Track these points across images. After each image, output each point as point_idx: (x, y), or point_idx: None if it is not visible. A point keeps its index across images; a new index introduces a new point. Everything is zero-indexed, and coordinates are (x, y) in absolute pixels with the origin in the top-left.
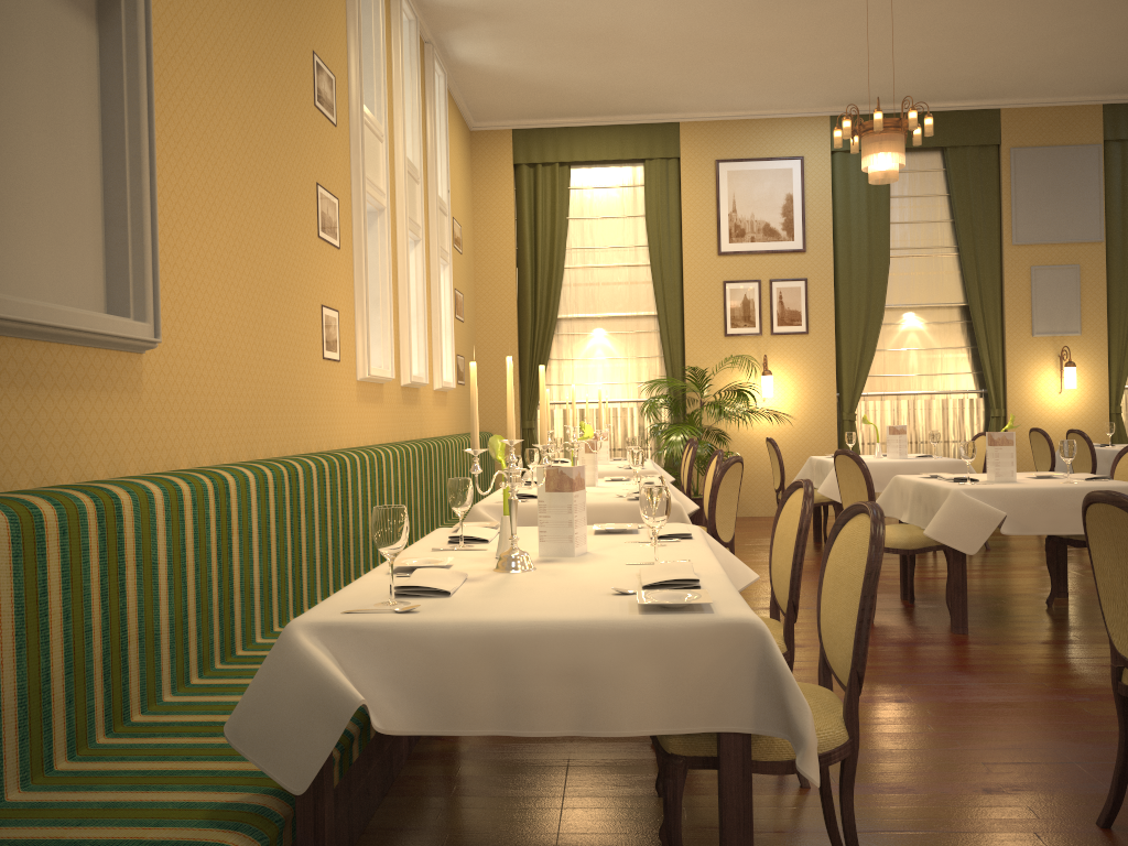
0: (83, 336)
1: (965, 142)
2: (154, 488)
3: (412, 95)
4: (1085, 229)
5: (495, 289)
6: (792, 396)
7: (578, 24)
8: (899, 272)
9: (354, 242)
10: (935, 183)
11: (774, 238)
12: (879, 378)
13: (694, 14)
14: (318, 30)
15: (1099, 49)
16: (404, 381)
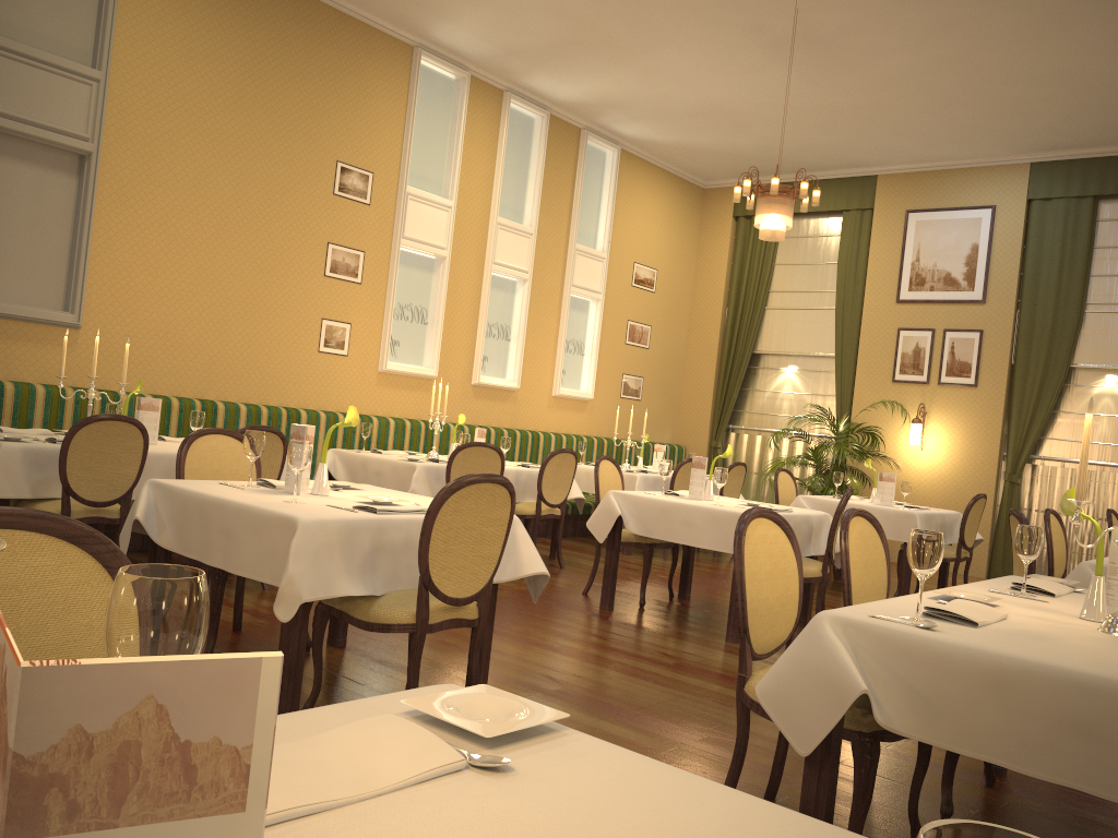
0: (12, 316)
1: None
2: (41, 388)
3: (537, 172)
4: None
5: (704, 323)
6: (951, 448)
7: (682, 105)
8: (1094, 329)
9: (388, 280)
10: None
11: (954, 288)
12: (1061, 442)
13: (764, 90)
14: (350, 146)
15: None
16: (474, 381)
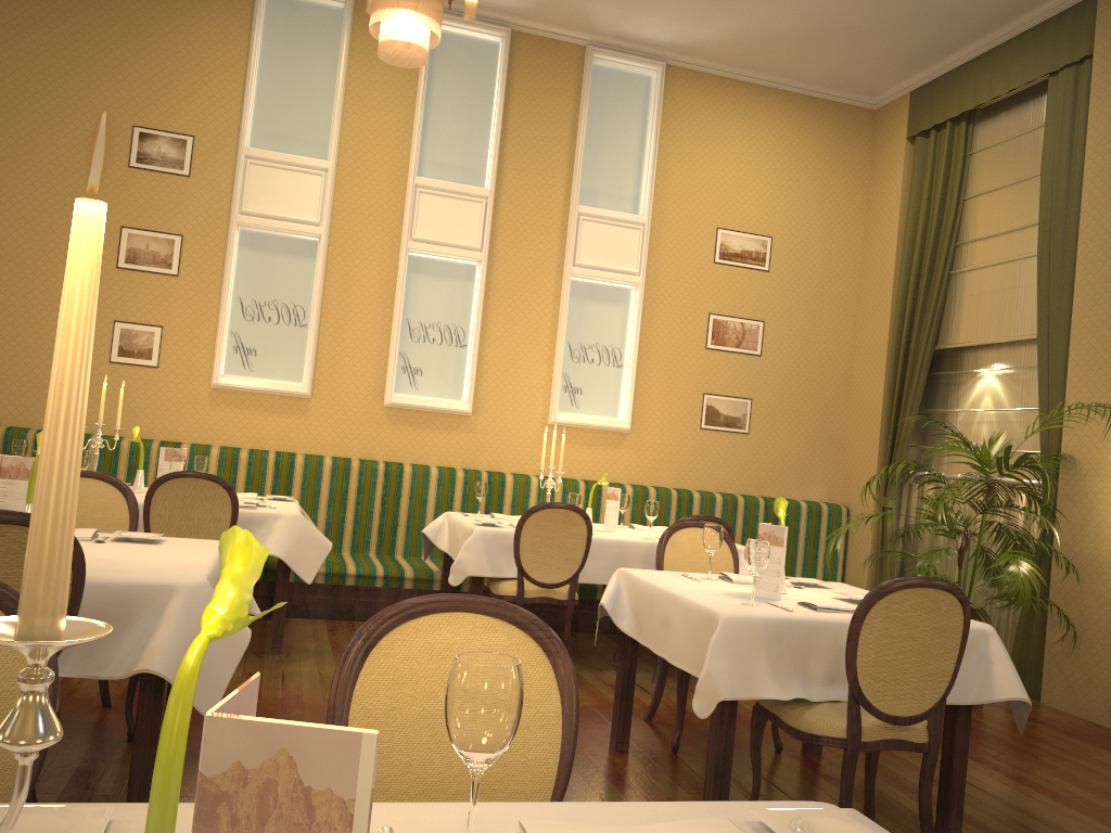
0: None
1: None
2: None
3: (495, 112)
4: None
5: (872, 313)
6: None
7: None
8: None
9: (224, 270)
10: None
11: None
12: None
13: None
14: (155, 106)
15: None
16: (385, 401)
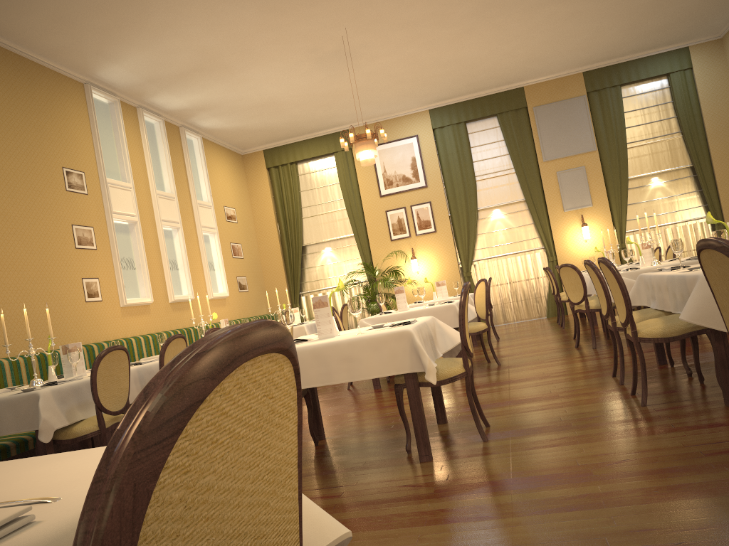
0: None
1: (506, 109)
2: None
3: (166, 157)
4: (584, 145)
5: (267, 236)
6: (433, 268)
7: (249, 102)
8: (483, 188)
9: (110, 243)
10: (495, 135)
11: (409, 182)
12: (483, 249)
13: (303, 86)
14: (67, 156)
15: (546, 50)
16: (171, 300)
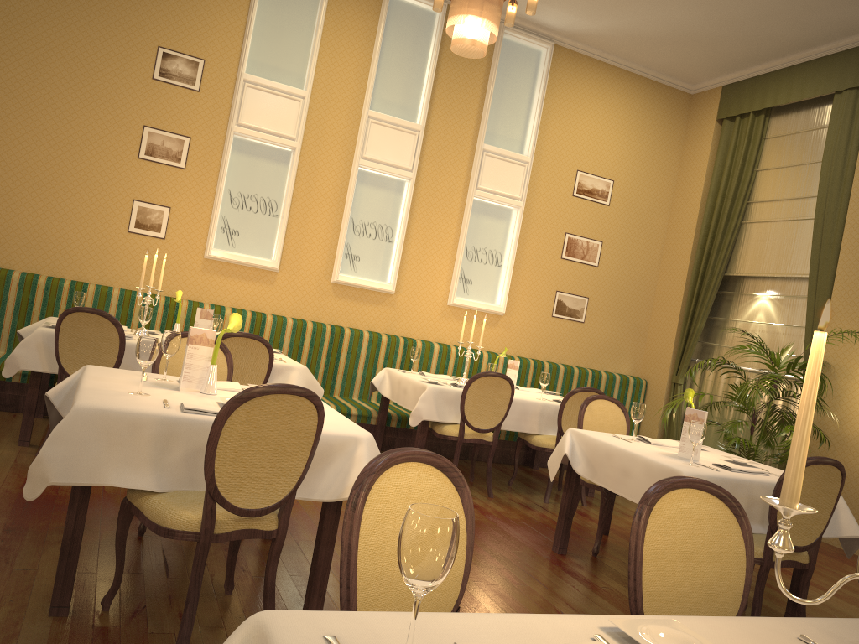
0: None
1: None
2: None
3: (430, 66)
4: None
5: (677, 243)
6: None
7: None
8: None
9: (220, 167)
10: None
11: None
12: None
13: None
14: (176, 33)
15: None
16: (332, 279)
